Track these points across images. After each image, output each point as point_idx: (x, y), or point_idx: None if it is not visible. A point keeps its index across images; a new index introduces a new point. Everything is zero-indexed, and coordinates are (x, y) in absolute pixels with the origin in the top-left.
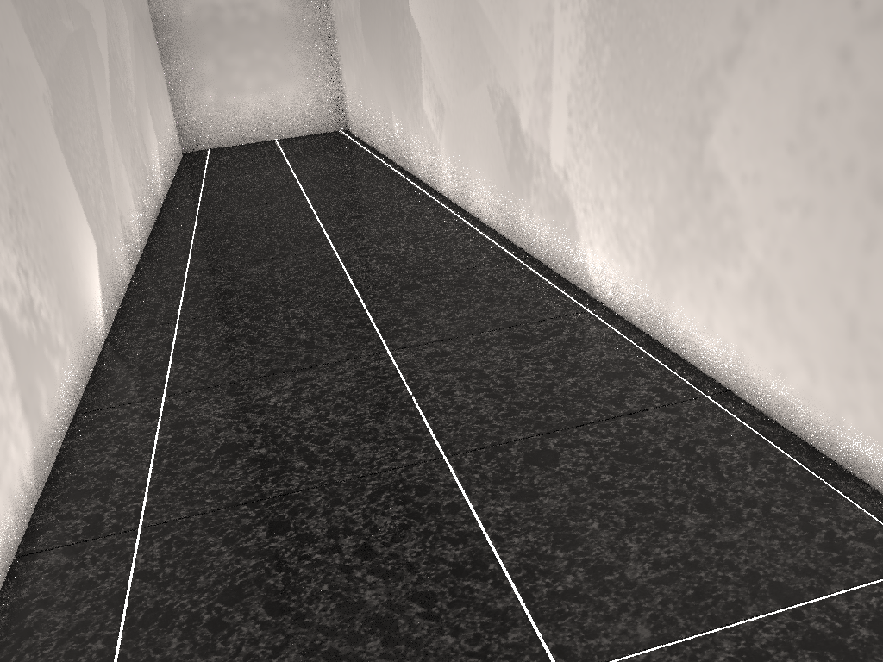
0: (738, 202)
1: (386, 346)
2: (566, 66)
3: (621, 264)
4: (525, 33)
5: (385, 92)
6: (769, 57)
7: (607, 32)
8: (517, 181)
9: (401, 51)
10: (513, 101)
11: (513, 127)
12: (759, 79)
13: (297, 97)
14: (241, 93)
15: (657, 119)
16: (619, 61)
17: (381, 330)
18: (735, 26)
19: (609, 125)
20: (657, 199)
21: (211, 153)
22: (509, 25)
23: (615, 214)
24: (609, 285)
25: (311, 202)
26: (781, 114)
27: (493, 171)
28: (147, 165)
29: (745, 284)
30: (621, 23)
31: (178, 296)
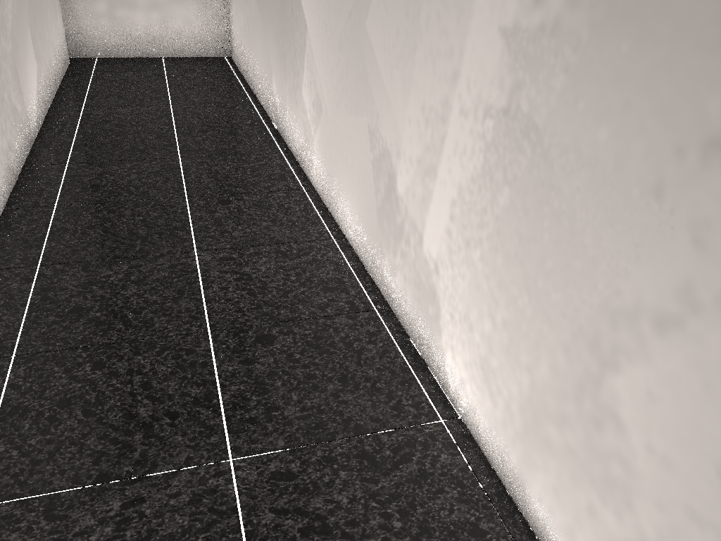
0: (636, 462)
1: (229, 447)
2: (456, 172)
3: (482, 394)
4: (416, 106)
5: (269, 52)
6: (719, 363)
7: (510, 175)
8: (385, 231)
9: (287, 27)
10: (392, 158)
11: (389, 181)
12: (698, 373)
13: (186, 20)
14: (132, 8)
15: (553, 304)
16: (519, 214)
17: (227, 416)
18: (679, 295)
19: (494, 264)
20: (536, 375)
21: (98, 64)
22: (399, 85)
23: (484, 347)
24: (465, 400)
25: (183, 168)
26: (720, 431)
27: (362, 203)
28: (19, 104)
29: (624, 539)
30: (529, 179)
31: (23, 308)
